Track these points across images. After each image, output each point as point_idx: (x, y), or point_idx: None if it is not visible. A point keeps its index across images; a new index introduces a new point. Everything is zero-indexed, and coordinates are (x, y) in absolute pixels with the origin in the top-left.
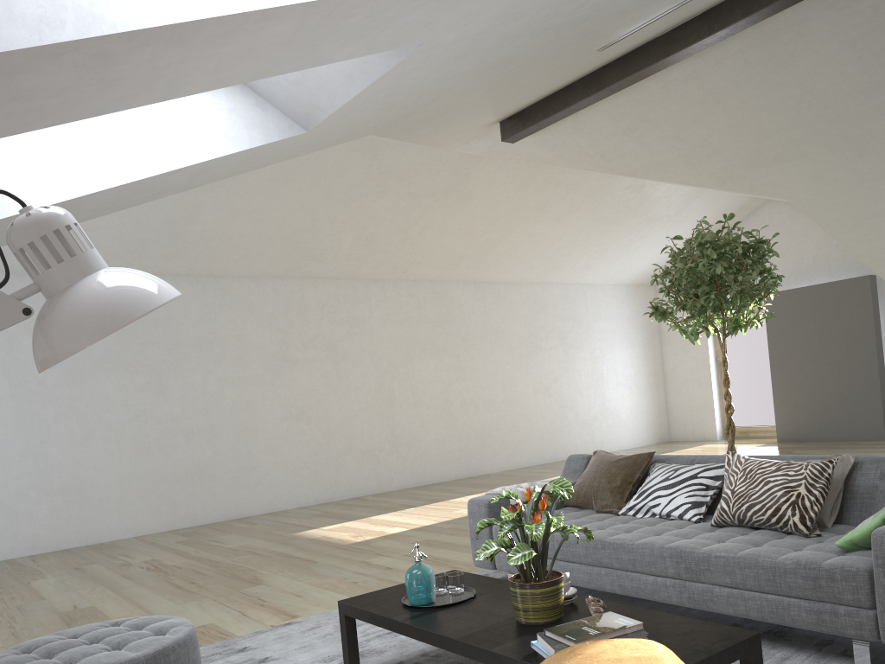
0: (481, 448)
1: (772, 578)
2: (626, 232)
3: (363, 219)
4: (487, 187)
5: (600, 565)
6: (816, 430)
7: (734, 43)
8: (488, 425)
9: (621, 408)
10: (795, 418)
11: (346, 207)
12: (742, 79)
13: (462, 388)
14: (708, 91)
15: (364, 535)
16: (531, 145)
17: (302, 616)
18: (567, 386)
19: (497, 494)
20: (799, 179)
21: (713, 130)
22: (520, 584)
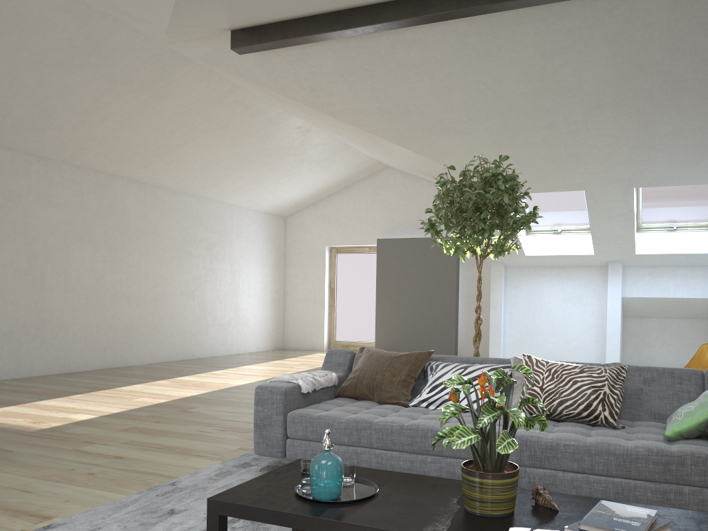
0: (128, 340)
1: (622, 464)
2: (282, 166)
3: (48, 88)
4: (184, 92)
5: (426, 453)
6: (405, 348)
7: (463, 25)
8: (137, 320)
9: (250, 317)
10: (391, 338)
11: (34, 70)
12: (455, 57)
13: (116, 281)
14: (425, 59)
15: (46, 421)
16: (250, 62)
17: (58, 516)
18: (209, 291)
19: (284, 381)
20: (459, 151)
21: (415, 93)
22: (491, 474)
